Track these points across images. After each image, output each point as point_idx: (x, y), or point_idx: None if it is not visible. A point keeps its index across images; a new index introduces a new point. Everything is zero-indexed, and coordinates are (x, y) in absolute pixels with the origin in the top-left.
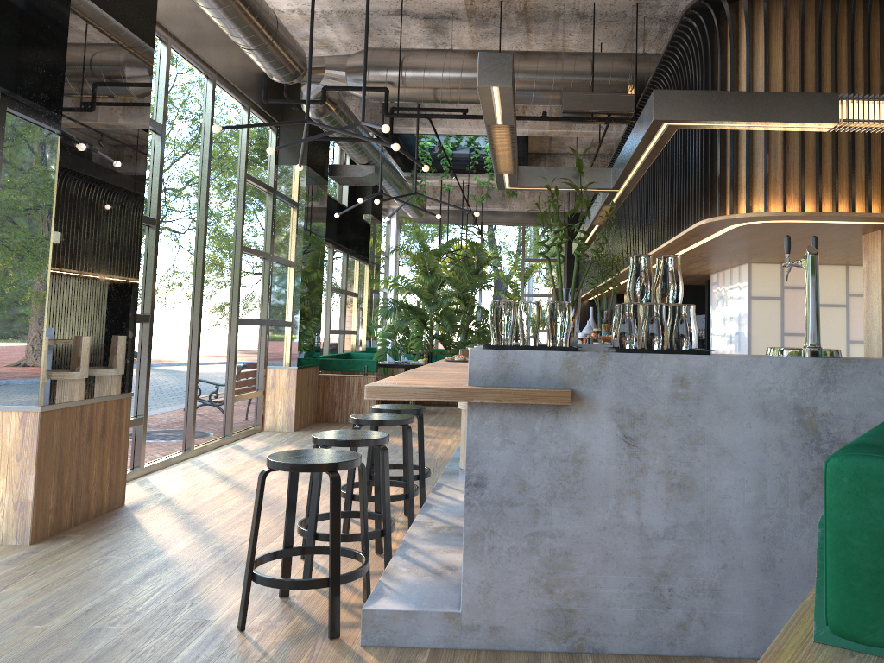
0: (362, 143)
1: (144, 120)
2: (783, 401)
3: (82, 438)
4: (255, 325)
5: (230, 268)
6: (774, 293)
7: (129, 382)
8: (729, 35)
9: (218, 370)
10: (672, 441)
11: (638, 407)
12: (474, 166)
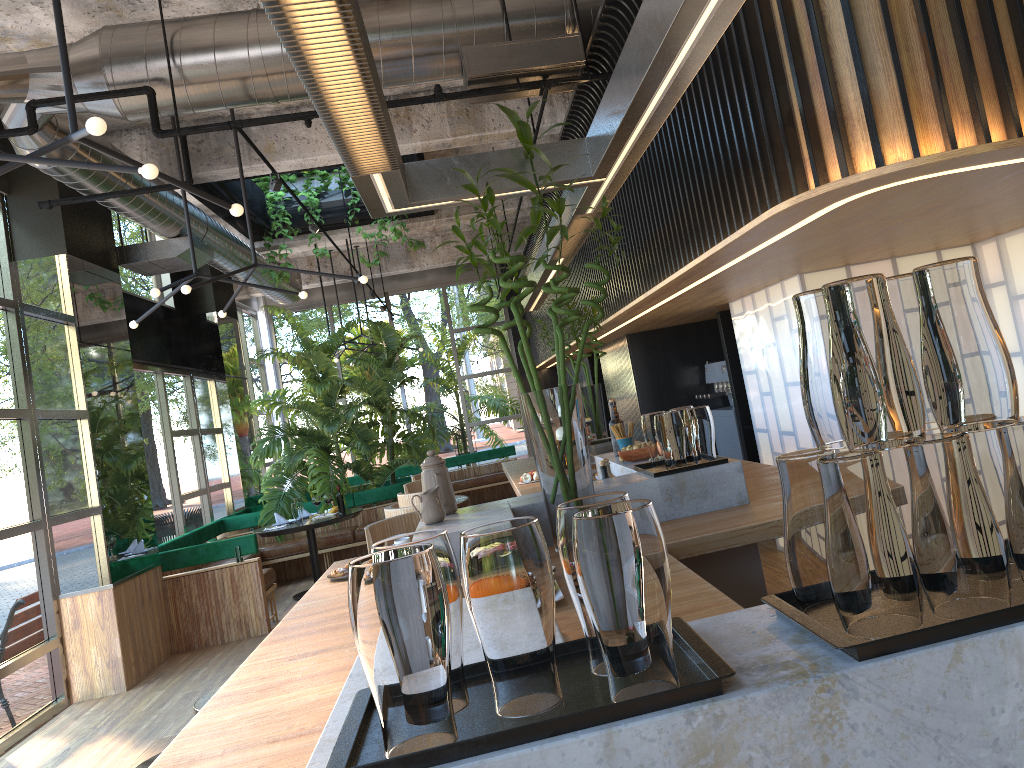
0: (156, 203)
1: None
2: None
3: None
4: (18, 535)
5: None
6: None
7: None
8: None
9: None
10: None
11: None
12: (355, 215)
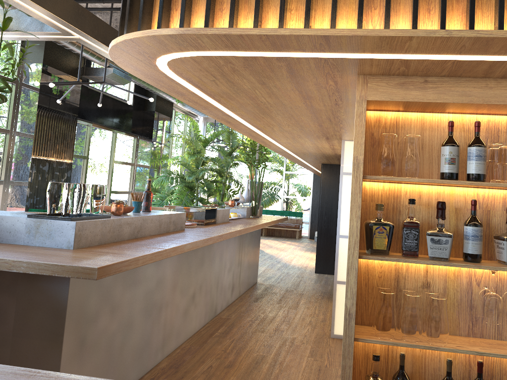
0: (85, 47)
1: None
2: None
3: None
4: None
5: None
6: None
7: None
8: None
9: None
10: None
11: None
12: None
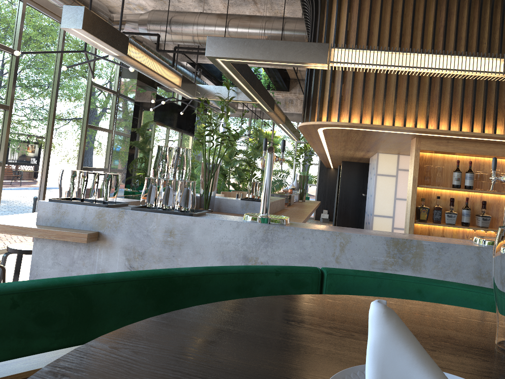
0: None
1: None
2: (236, 252)
3: None
4: (98, 171)
5: (77, 137)
6: (392, 172)
7: None
8: (318, 5)
9: None
10: None
11: (141, 248)
12: None
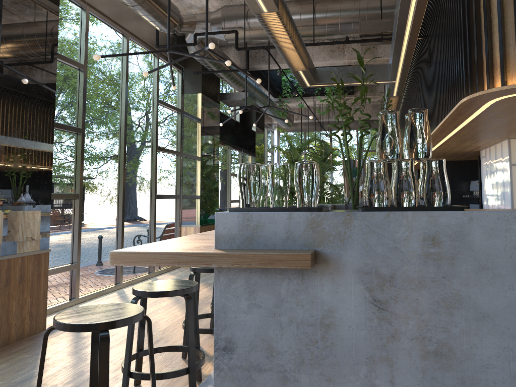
0: (236, 76)
1: (52, 56)
2: None
3: (0, 285)
4: (171, 198)
5: (148, 161)
6: None
7: (47, 242)
8: None
9: (142, 229)
10: (426, 305)
11: (387, 269)
12: (318, 91)
